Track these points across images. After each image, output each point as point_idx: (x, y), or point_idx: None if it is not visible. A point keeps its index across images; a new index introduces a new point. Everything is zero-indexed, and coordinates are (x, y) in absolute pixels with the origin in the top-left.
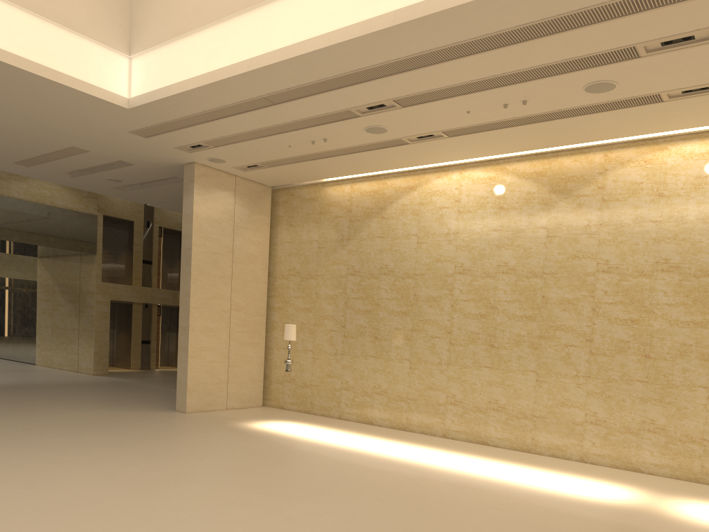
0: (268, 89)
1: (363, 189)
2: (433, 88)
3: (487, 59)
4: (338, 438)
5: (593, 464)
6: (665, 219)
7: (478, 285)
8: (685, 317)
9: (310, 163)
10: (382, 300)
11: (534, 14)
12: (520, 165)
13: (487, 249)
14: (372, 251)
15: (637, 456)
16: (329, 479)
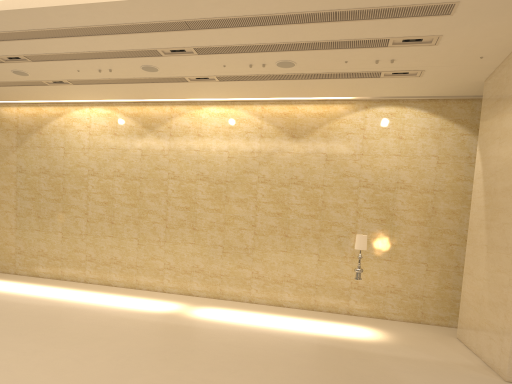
0: None
1: (26, 112)
2: (47, 52)
3: (74, 41)
4: (6, 286)
5: (169, 293)
6: (201, 150)
7: (103, 183)
8: (211, 206)
9: None
10: (42, 191)
11: (90, 22)
12: (125, 108)
13: (108, 160)
14: (34, 156)
15: (190, 287)
16: None
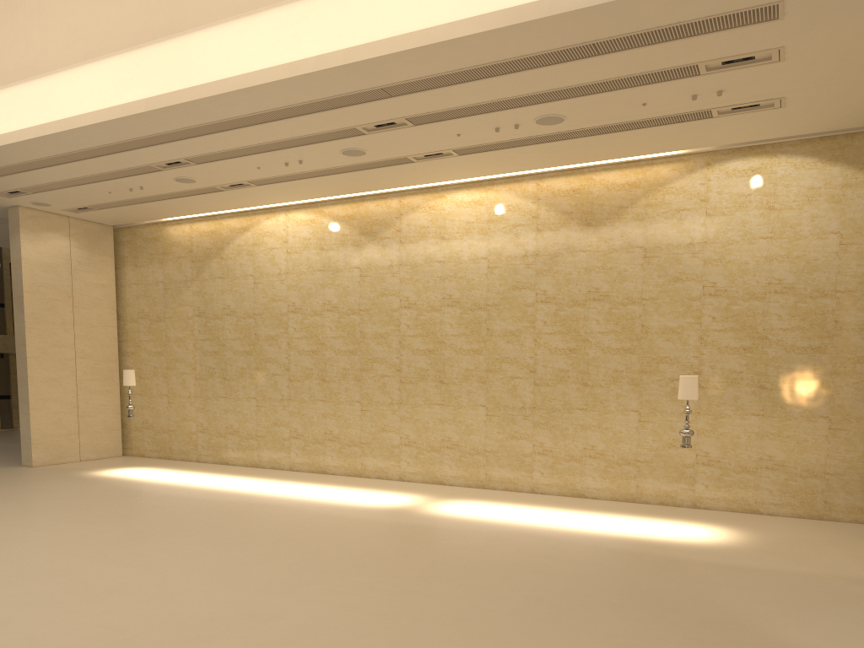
0: (62, 150)
1: (202, 229)
2: (213, 151)
3: (244, 133)
4: (181, 478)
5: (409, 481)
6: (447, 260)
7: (309, 323)
8: (466, 346)
9: (140, 206)
10: (227, 340)
11: (257, 107)
12: (334, 209)
13: (314, 288)
14: (214, 292)
15: (440, 471)
16: (144, 508)
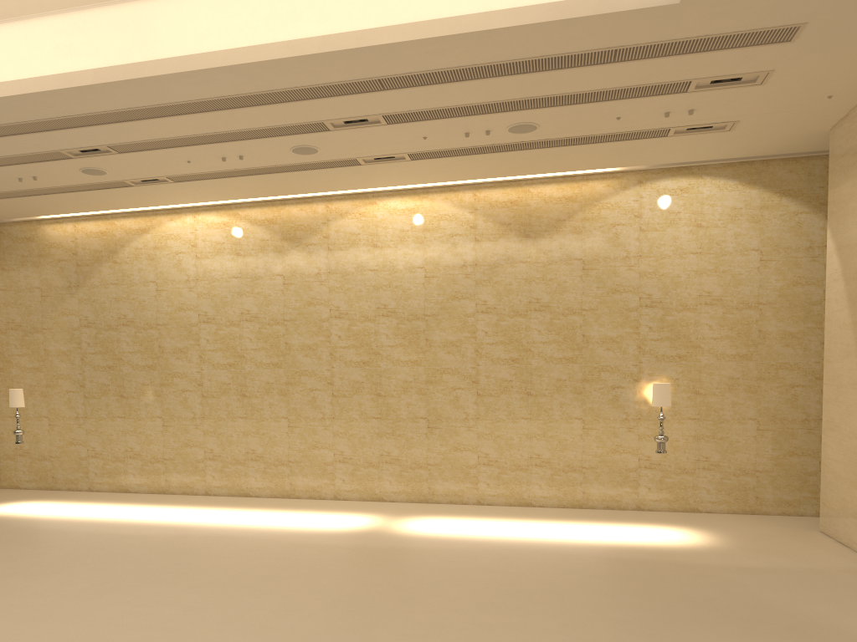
0: None
1: (89, 229)
2: (147, 139)
3: (196, 119)
4: (89, 511)
5: (345, 500)
6: (380, 268)
7: (224, 334)
8: (404, 357)
9: (20, 200)
10: (124, 354)
11: (229, 90)
12: (252, 212)
13: (229, 297)
14: (107, 300)
15: (380, 487)
16: (80, 551)
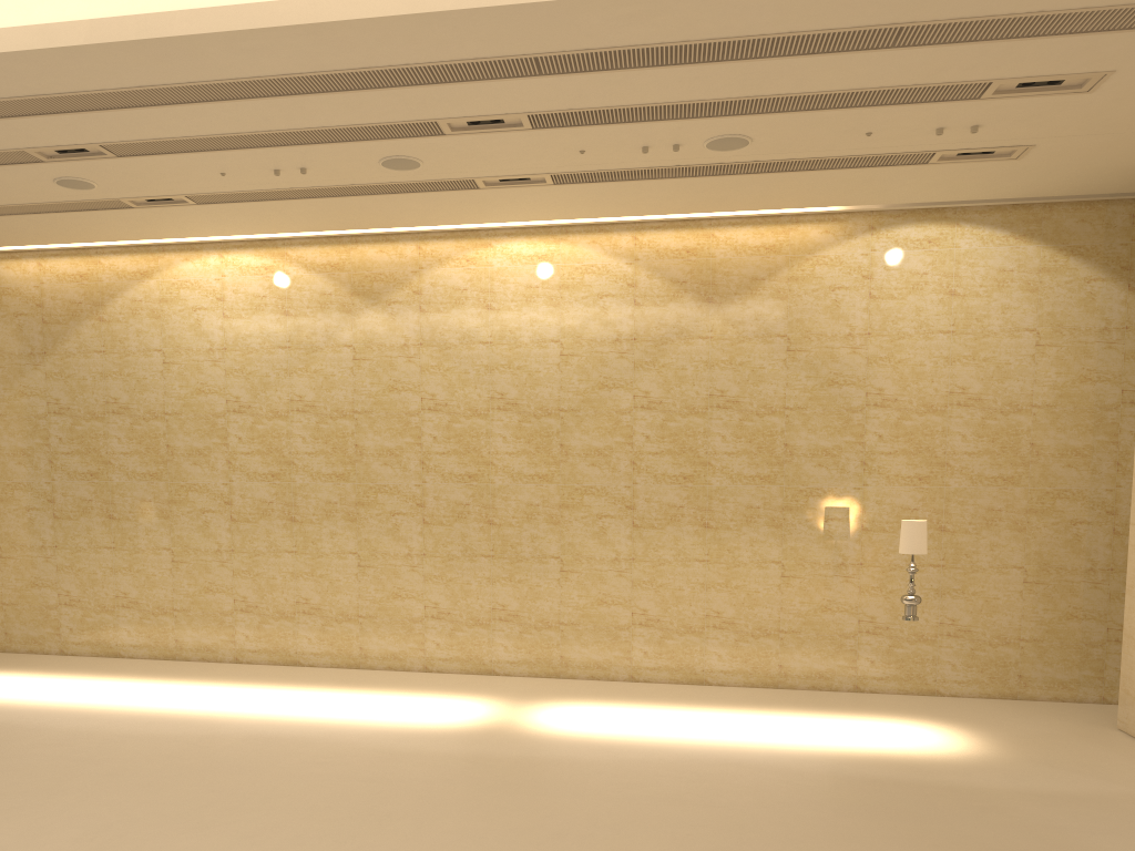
0: None
1: (62, 270)
2: (164, 136)
3: (244, 109)
4: (65, 691)
5: (439, 672)
6: (496, 341)
7: (265, 430)
8: (529, 469)
9: None
10: (115, 455)
11: (302, 64)
12: (307, 252)
13: (273, 376)
14: (88, 375)
15: (490, 655)
16: (60, 766)
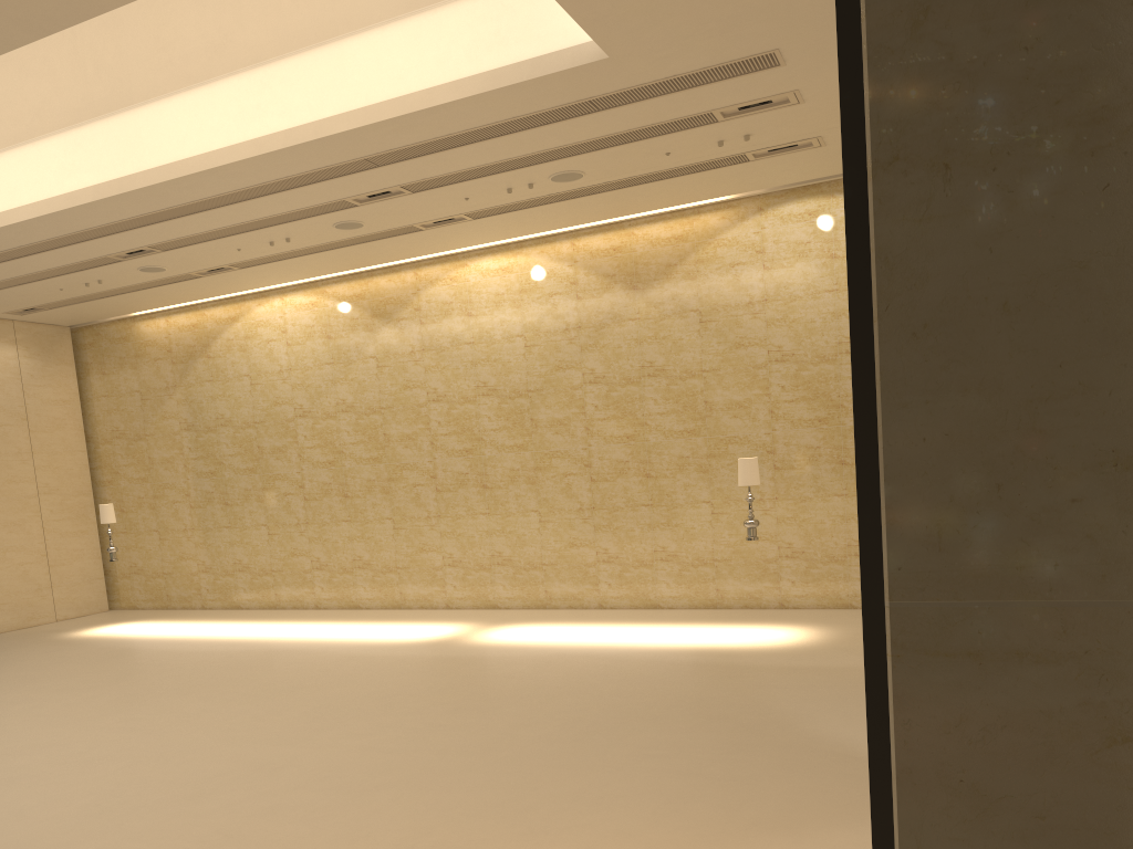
0: None
1: (181, 323)
2: (181, 236)
3: (214, 215)
4: (183, 630)
5: (458, 609)
6: (477, 341)
7: (322, 428)
8: (509, 441)
9: (101, 301)
10: (225, 457)
11: (224, 188)
12: (339, 288)
13: (324, 386)
14: (204, 399)
15: (493, 593)
16: (138, 668)
